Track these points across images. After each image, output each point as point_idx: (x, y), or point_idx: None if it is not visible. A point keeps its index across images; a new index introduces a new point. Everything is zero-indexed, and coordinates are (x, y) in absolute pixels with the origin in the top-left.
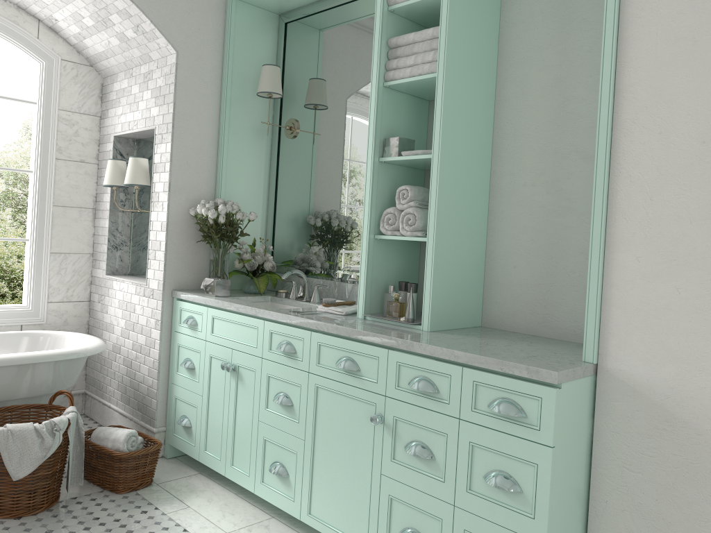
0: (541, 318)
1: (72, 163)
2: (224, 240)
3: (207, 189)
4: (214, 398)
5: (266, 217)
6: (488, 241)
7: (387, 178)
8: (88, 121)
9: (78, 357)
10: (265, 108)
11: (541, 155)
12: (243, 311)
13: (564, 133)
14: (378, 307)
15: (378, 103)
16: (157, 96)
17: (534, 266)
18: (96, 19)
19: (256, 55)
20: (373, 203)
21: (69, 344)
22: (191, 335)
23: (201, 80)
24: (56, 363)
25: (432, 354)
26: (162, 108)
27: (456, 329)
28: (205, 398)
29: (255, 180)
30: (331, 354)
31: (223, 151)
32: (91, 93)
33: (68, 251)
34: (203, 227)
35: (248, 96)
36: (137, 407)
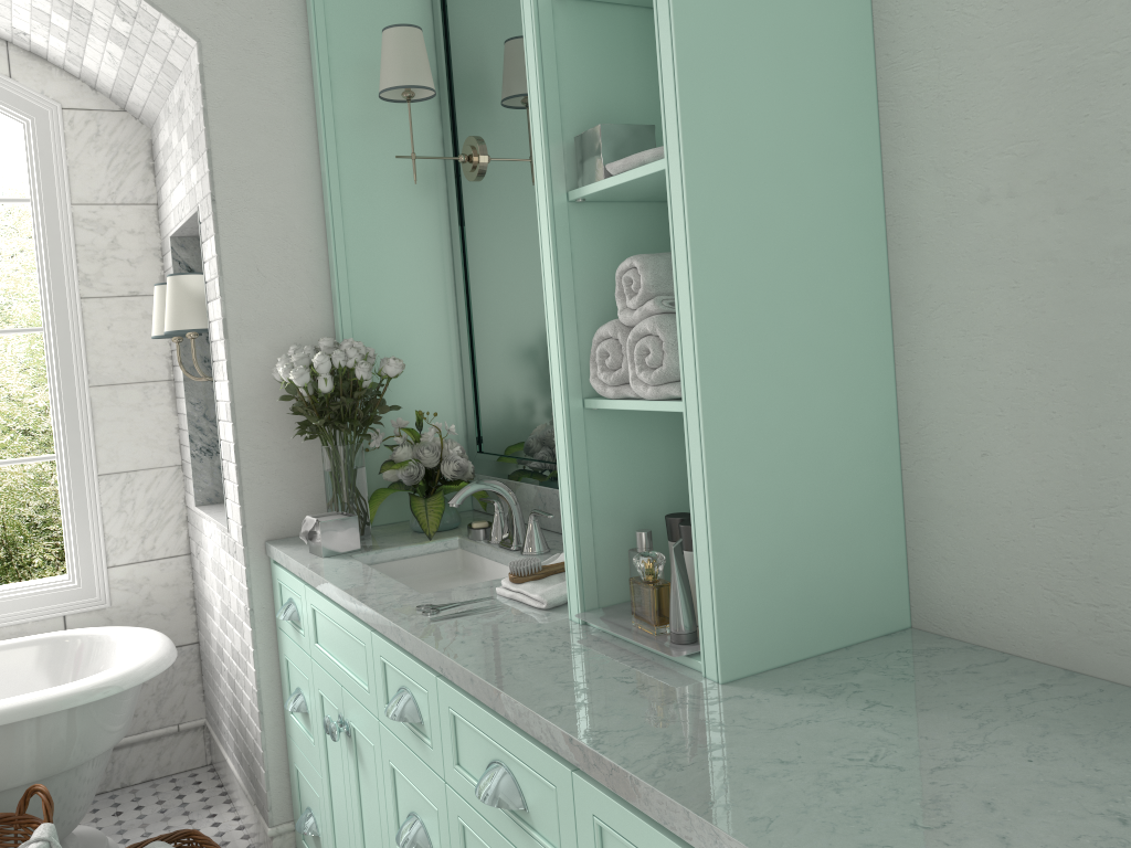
0: (1087, 619)
1: (115, 301)
2: (340, 428)
3: (315, 318)
4: (335, 787)
5: (458, 358)
6: (901, 379)
7: (605, 241)
8: (134, 216)
9: (89, 701)
10: (421, 126)
11: (1026, 91)
12: (342, 604)
13: (1092, 1)
14: (624, 584)
15: (541, 44)
16: (193, 144)
17: (1045, 452)
18: (64, 11)
19: (382, 14)
20: (568, 316)
21: (123, 655)
22: (295, 641)
23: (265, 90)
24: (47, 717)
25: (666, 822)
26: (199, 166)
27: (821, 655)
28: (325, 782)
29: (420, 284)
30: (475, 747)
31: (335, 234)
32: (131, 162)
33: (133, 467)
34: (295, 405)
35: (376, 106)
36: (250, 775)
